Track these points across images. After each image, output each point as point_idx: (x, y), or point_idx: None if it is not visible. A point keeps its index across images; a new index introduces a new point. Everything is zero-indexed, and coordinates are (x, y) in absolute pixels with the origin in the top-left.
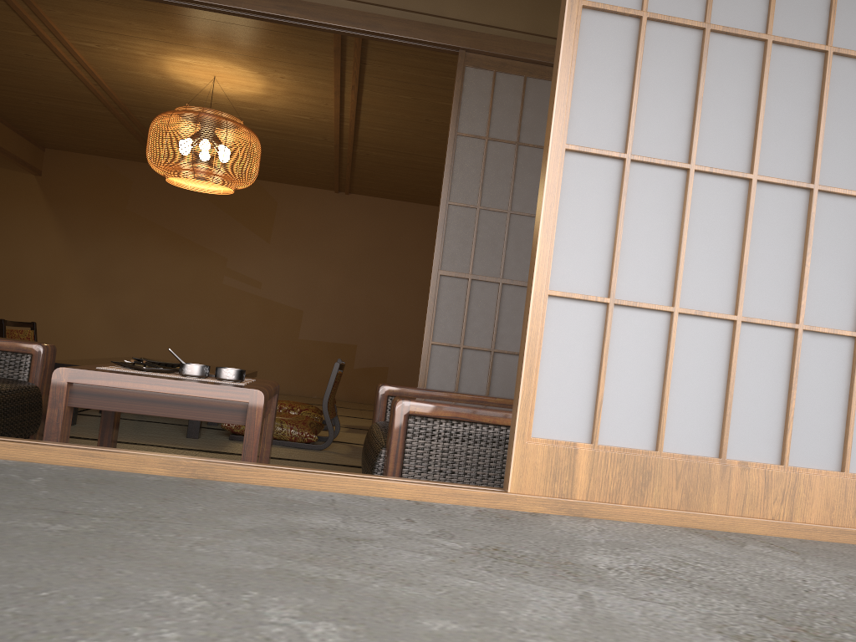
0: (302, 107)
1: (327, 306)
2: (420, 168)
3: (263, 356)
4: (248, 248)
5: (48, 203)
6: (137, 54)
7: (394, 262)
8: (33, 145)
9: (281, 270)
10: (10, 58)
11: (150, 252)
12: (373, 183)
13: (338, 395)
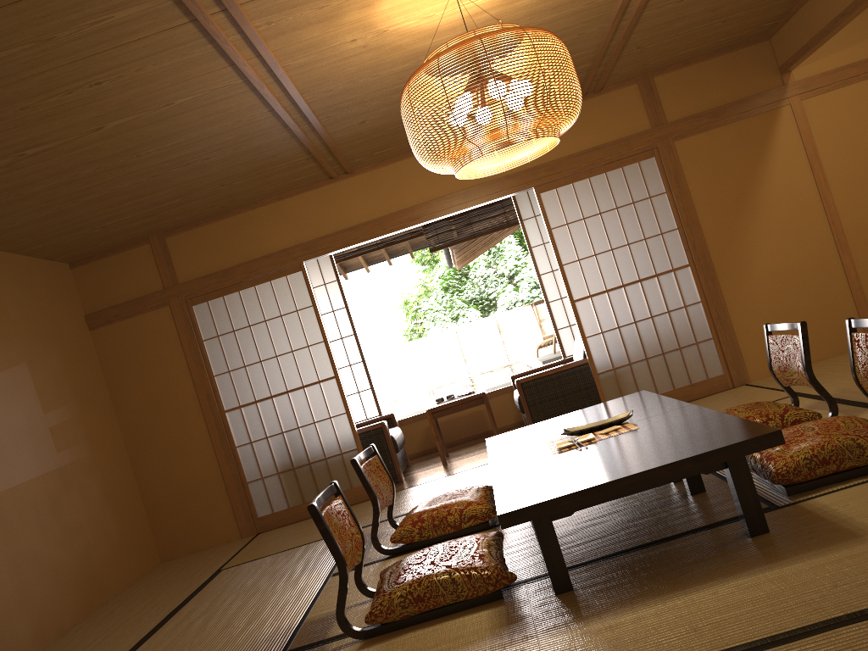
0: None
1: None
2: None
3: None
4: None
5: None
6: None
7: None
8: None
9: None
10: None
11: None
12: None
13: None
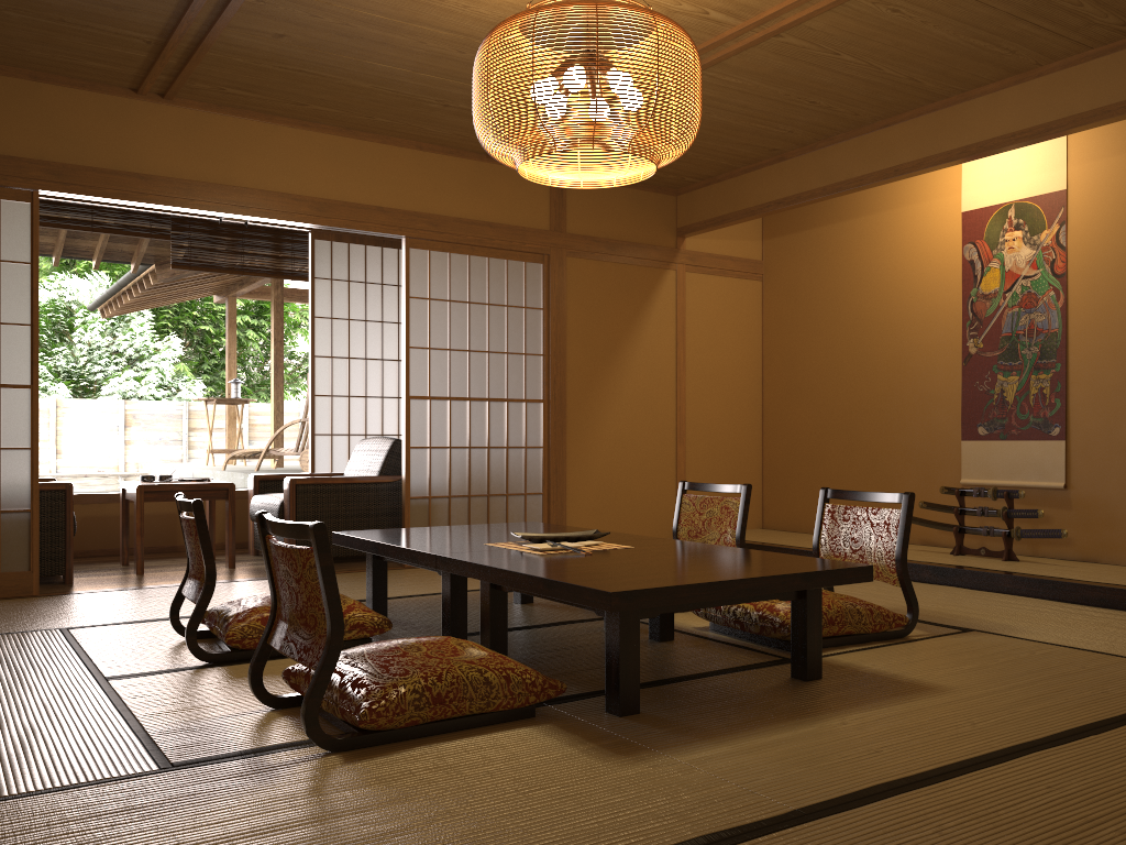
0: None
1: None
2: None
3: None
4: None
5: None
6: None
7: None
8: None
9: None
10: (956, 8)
11: None
12: None
13: None
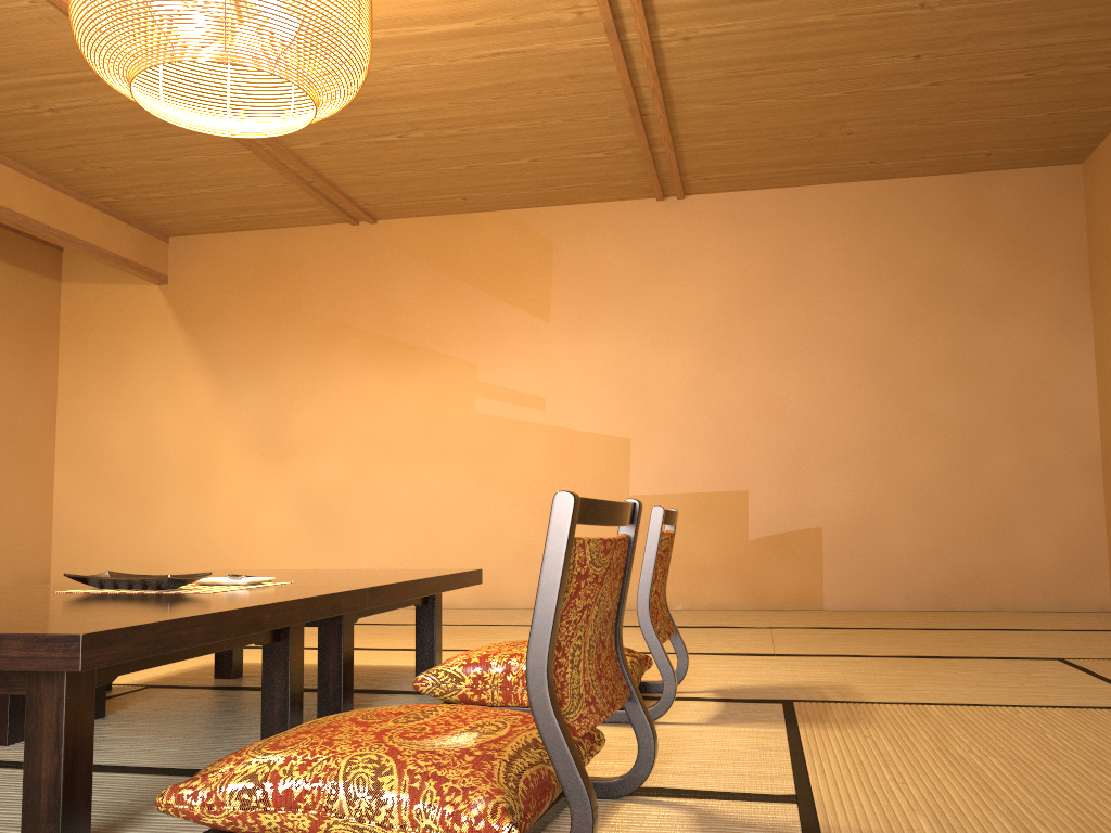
0: None
1: (675, 422)
2: (816, 50)
3: None
4: (512, 338)
5: (181, 326)
6: None
7: (799, 311)
8: (140, 232)
9: (577, 368)
10: None
11: (346, 379)
12: (723, 147)
13: (726, 599)
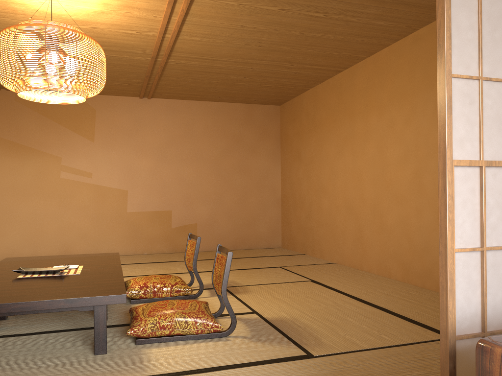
0: (131, 21)
1: (145, 184)
2: (216, 72)
3: (101, 229)
4: (77, 148)
5: None
6: None
7: (191, 146)
8: None
9: (106, 161)
10: None
11: None
12: (172, 88)
13: (163, 249)
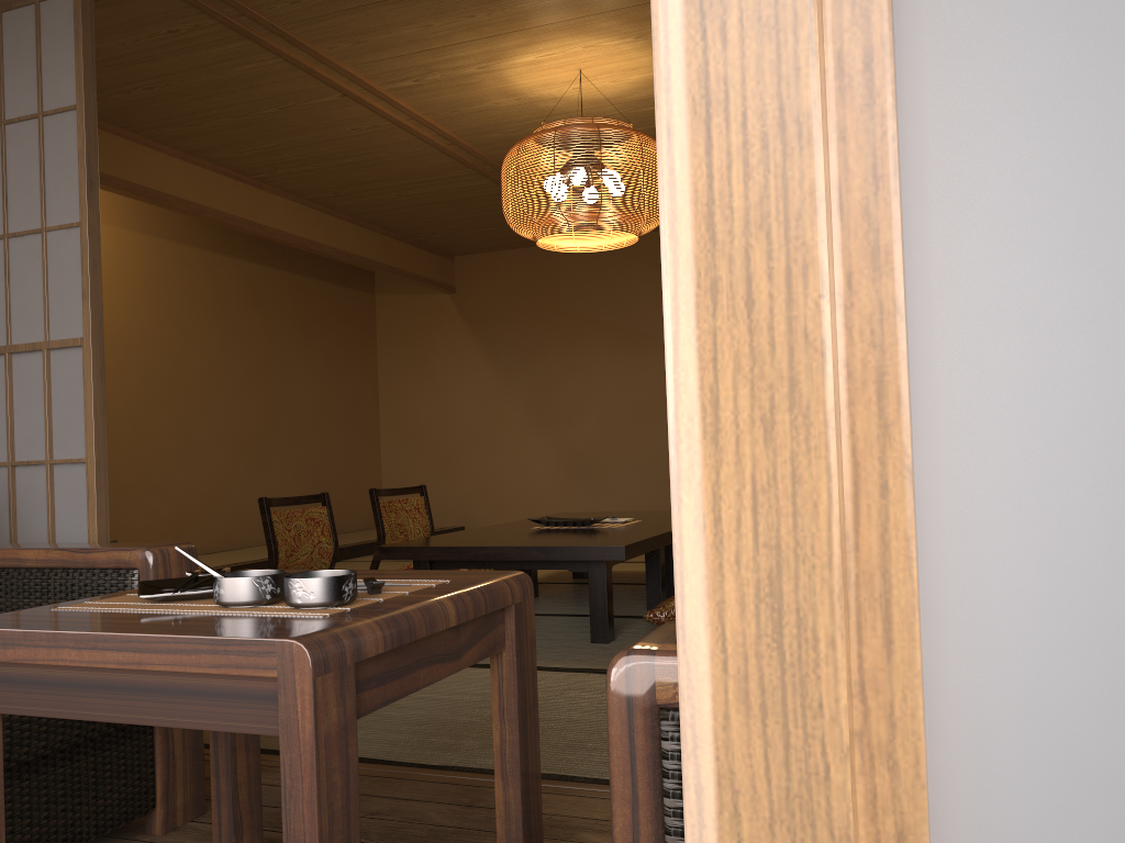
0: None
1: None
2: None
3: None
4: None
5: (467, 325)
6: (467, 75)
7: None
8: (437, 256)
9: None
10: (341, 143)
11: (596, 361)
12: None
13: None
